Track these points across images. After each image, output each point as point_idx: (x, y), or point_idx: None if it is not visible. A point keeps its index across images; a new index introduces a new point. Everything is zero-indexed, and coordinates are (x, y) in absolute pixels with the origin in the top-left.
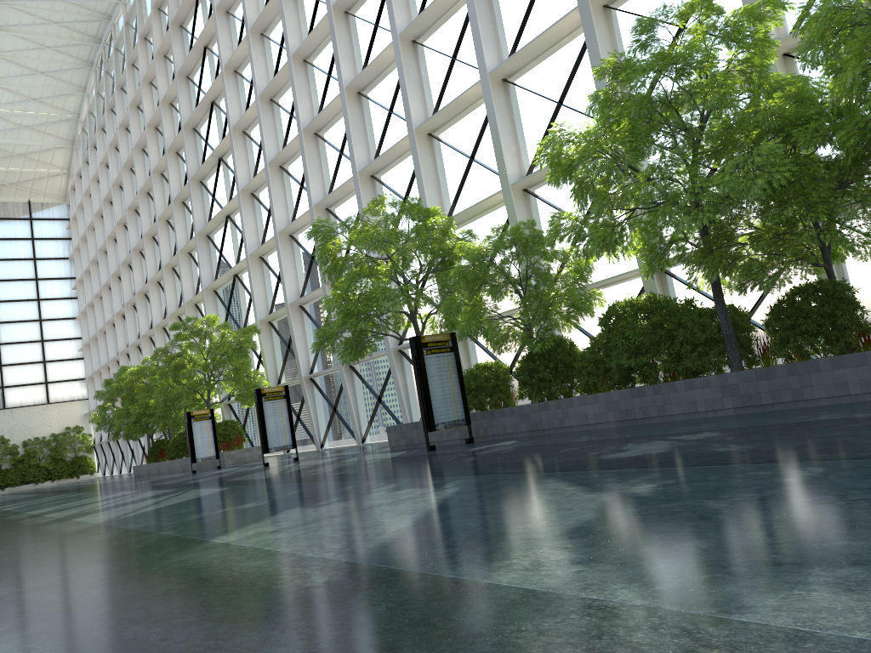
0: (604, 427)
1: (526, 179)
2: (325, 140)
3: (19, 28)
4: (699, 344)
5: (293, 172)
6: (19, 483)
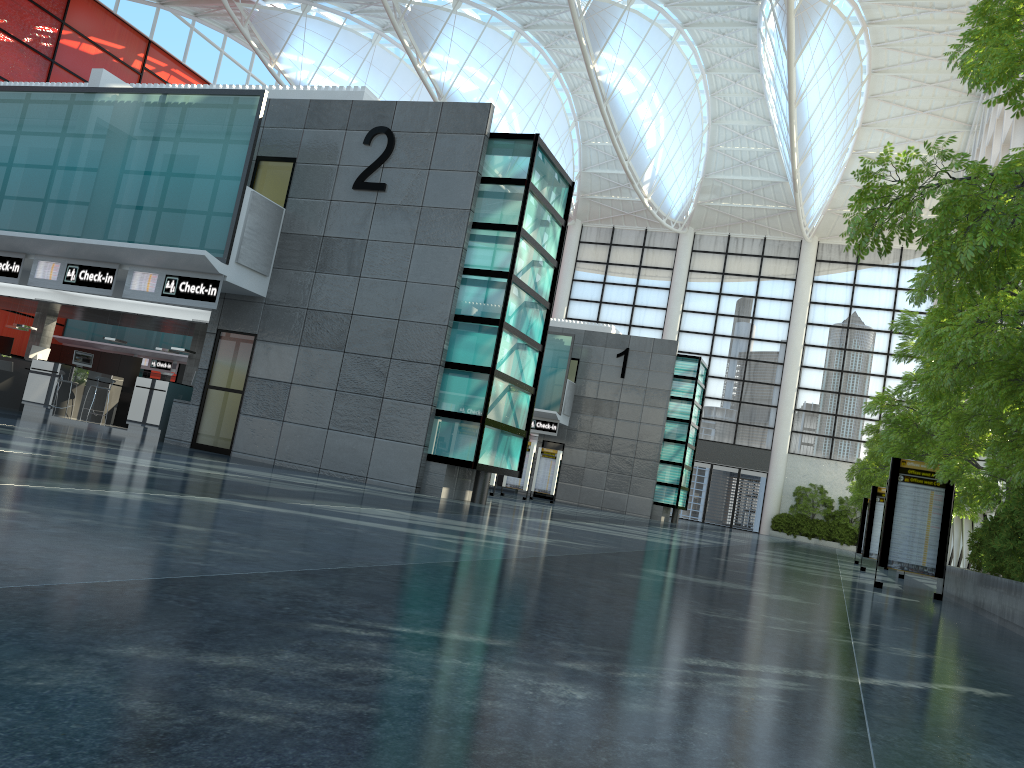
0: (994, 620)
1: None
2: None
3: (899, 67)
4: None
5: None
6: (824, 537)
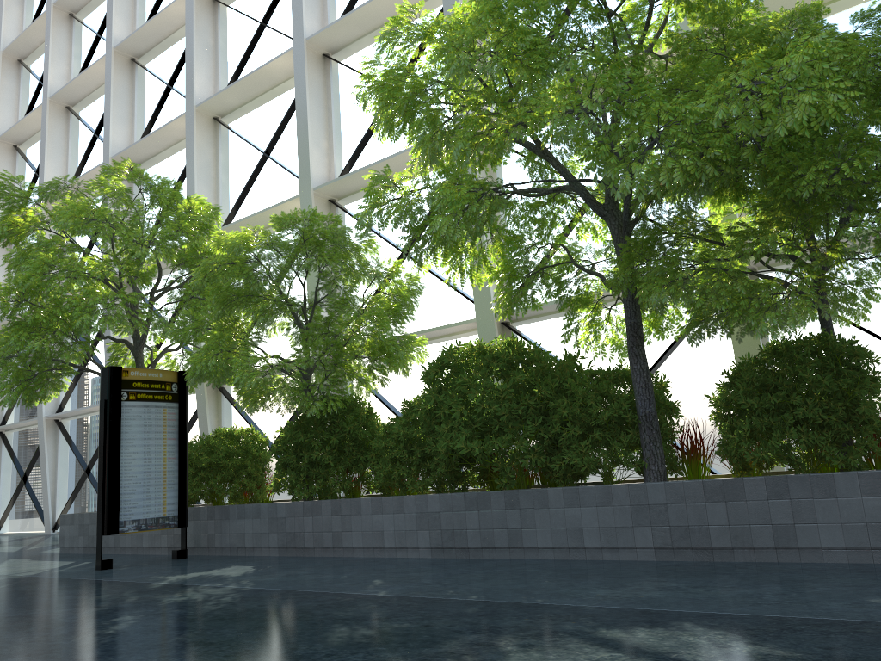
0: (409, 556)
1: (336, 184)
2: (78, 117)
3: None
4: (592, 428)
5: (31, 156)
6: None
